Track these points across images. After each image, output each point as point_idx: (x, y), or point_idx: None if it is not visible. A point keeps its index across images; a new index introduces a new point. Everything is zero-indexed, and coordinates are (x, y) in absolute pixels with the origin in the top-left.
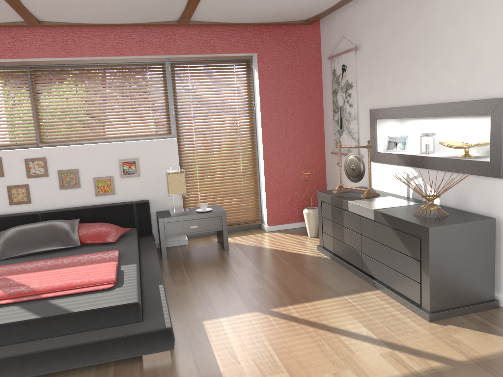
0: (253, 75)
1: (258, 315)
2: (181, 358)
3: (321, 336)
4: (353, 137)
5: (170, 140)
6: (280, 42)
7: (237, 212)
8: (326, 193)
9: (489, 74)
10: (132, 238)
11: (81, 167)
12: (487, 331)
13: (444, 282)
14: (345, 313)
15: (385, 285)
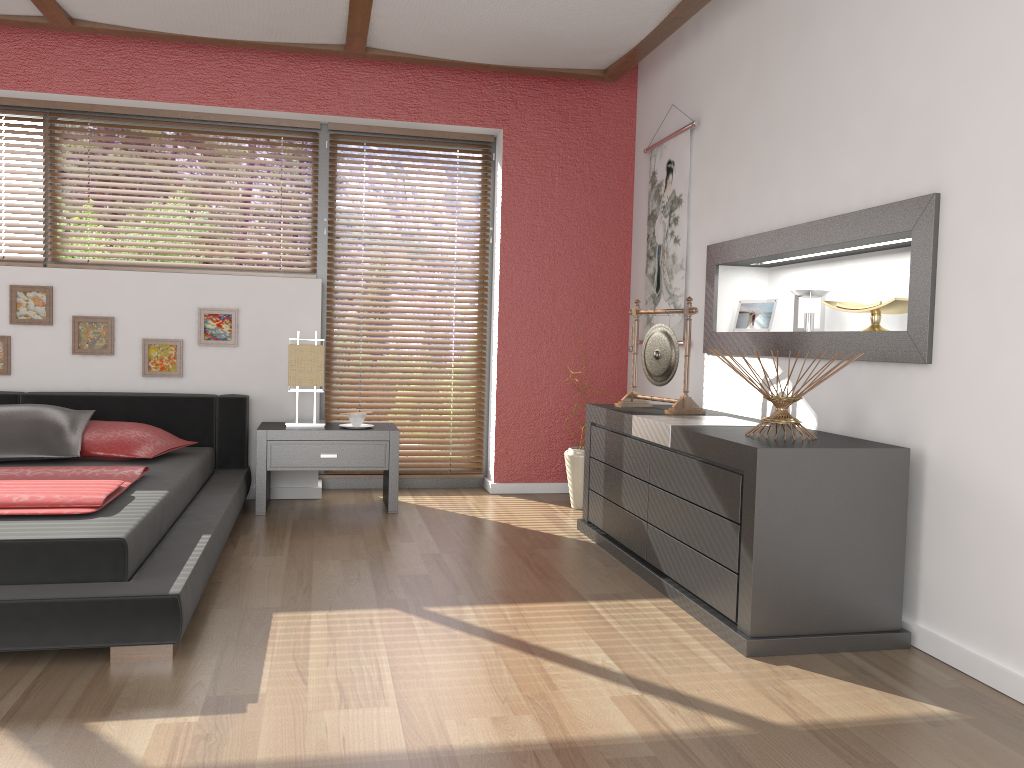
0: (495, 174)
1: (393, 615)
2: (191, 663)
3: (504, 657)
4: (677, 306)
5: (307, 281)
6: (553, 114)
7: (435, 448)
8: (602, 406)
9: (914, 149)
10: (192, 459)
11: (121, 314)
12: (864, 682)
13: (787, 573)
14: (576, 627)
15: (681, 588)
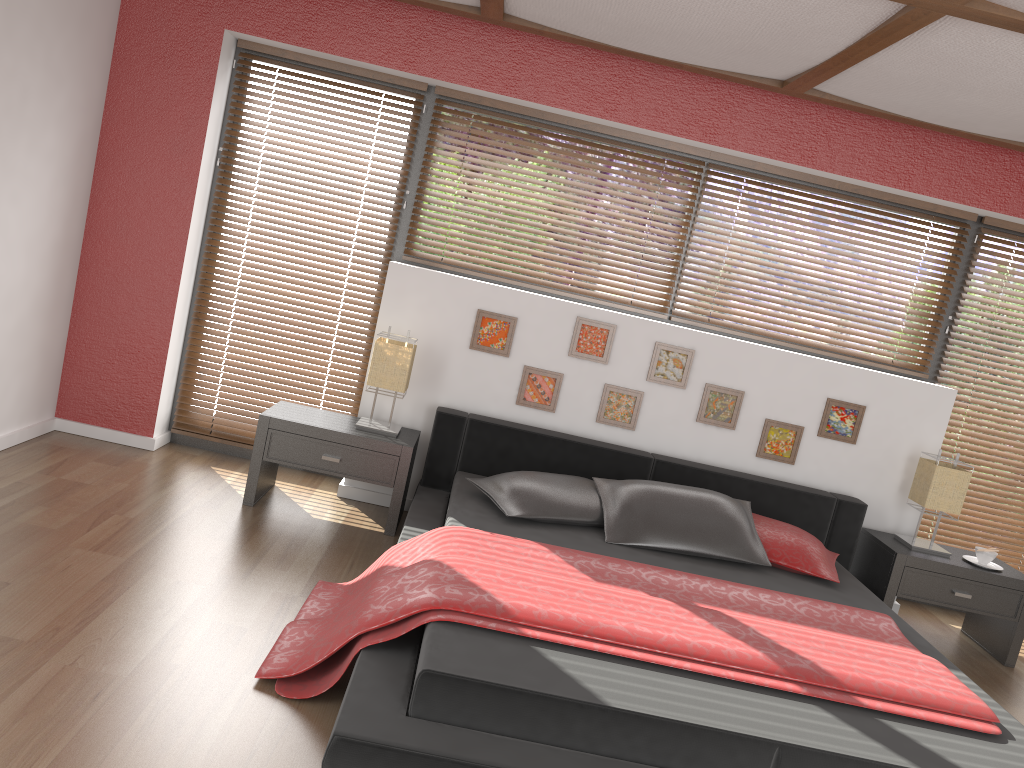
0: None
1: None
2: None
3: None
4: None
5: (942, 390)
6: None
7: None
8: None
9: None
10: (855, 581)
11: (750, 389)
12: None
13: None
14: None
15: None
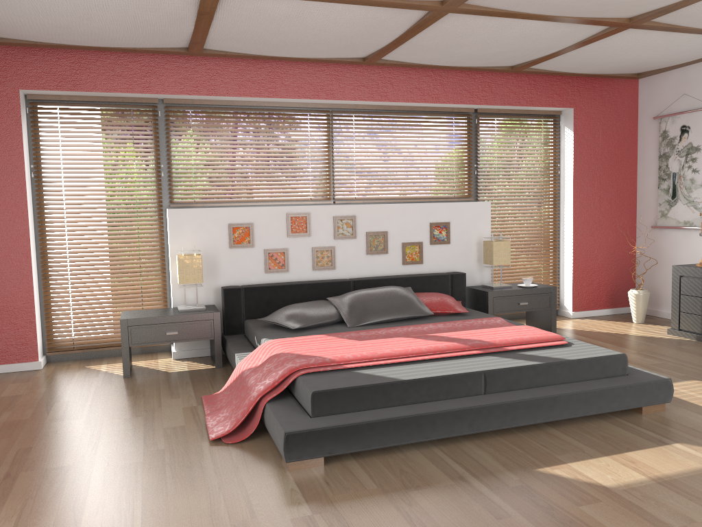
0: (559, 133)
1: (701, 383)
2: (677, 411)
3: None
4: (698, 207)
5: (483, 203)
6: (598, 97)
7: None
8: (689, 266)
9: None
10: (474, 311)
11: (390, 229)
12: None
13: None
14: None
15: None
